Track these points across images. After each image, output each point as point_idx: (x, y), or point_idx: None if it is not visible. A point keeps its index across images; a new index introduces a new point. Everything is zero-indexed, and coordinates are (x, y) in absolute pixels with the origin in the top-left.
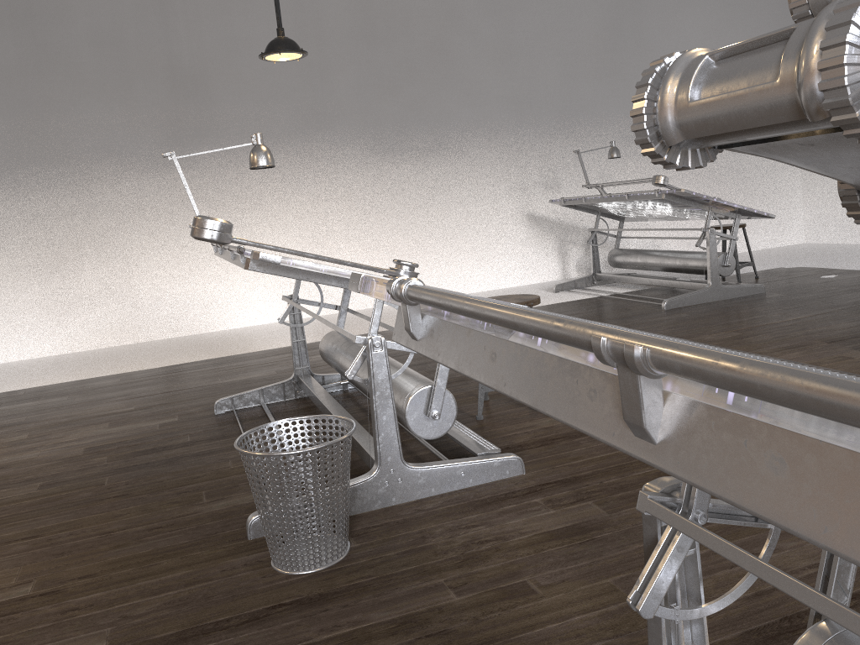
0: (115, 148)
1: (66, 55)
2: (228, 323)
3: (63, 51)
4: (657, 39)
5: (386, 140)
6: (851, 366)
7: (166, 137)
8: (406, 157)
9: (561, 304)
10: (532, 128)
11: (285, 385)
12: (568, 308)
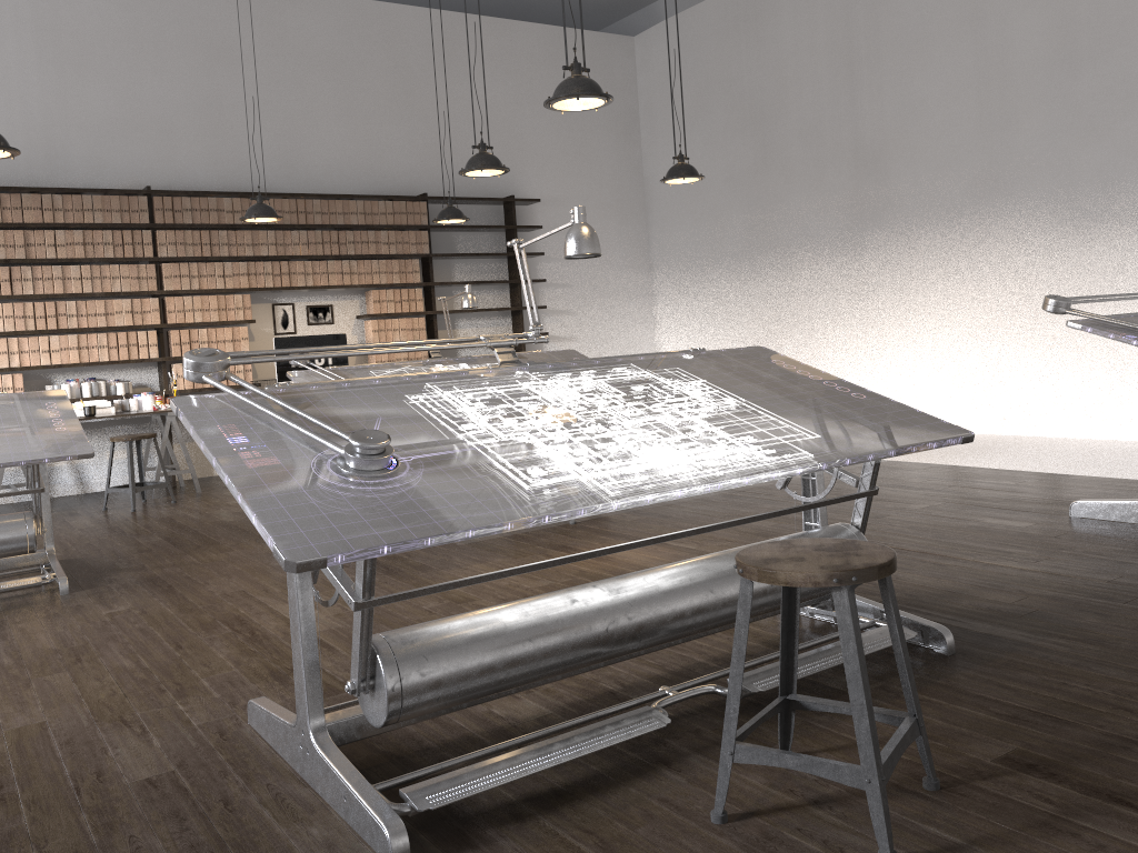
0: (810, 234)
1: (782, 150)
2: None
3: (780, 147)
4: None
5: (1084, 204)
6: None
7: (848, 220)
8: (1112, 227)
9: (1108, 480)
10: None
11: None
12: (1069, 486)
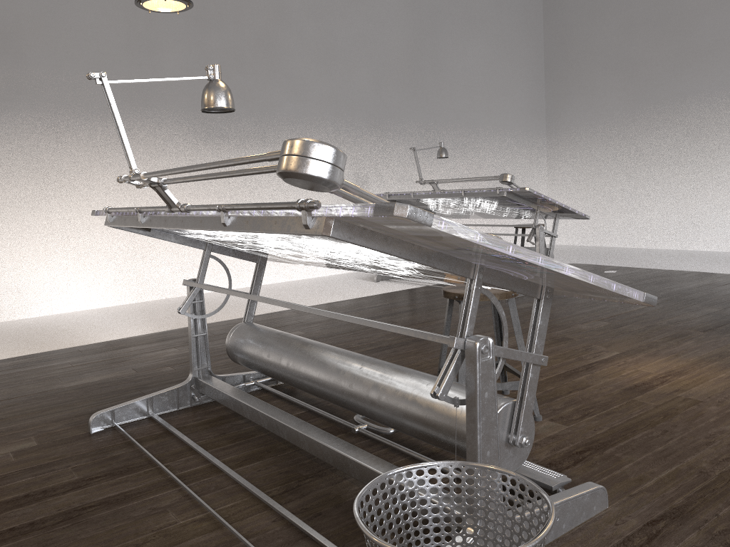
0: None
1: None
2: (30, 311)
3: None
4: (448, 62)
5: (213, 125)
6: None
7: None
8: (231, 144)
9: (396, 293)
10: (347, 128)
11: (180, 391)
12: (408, 297)
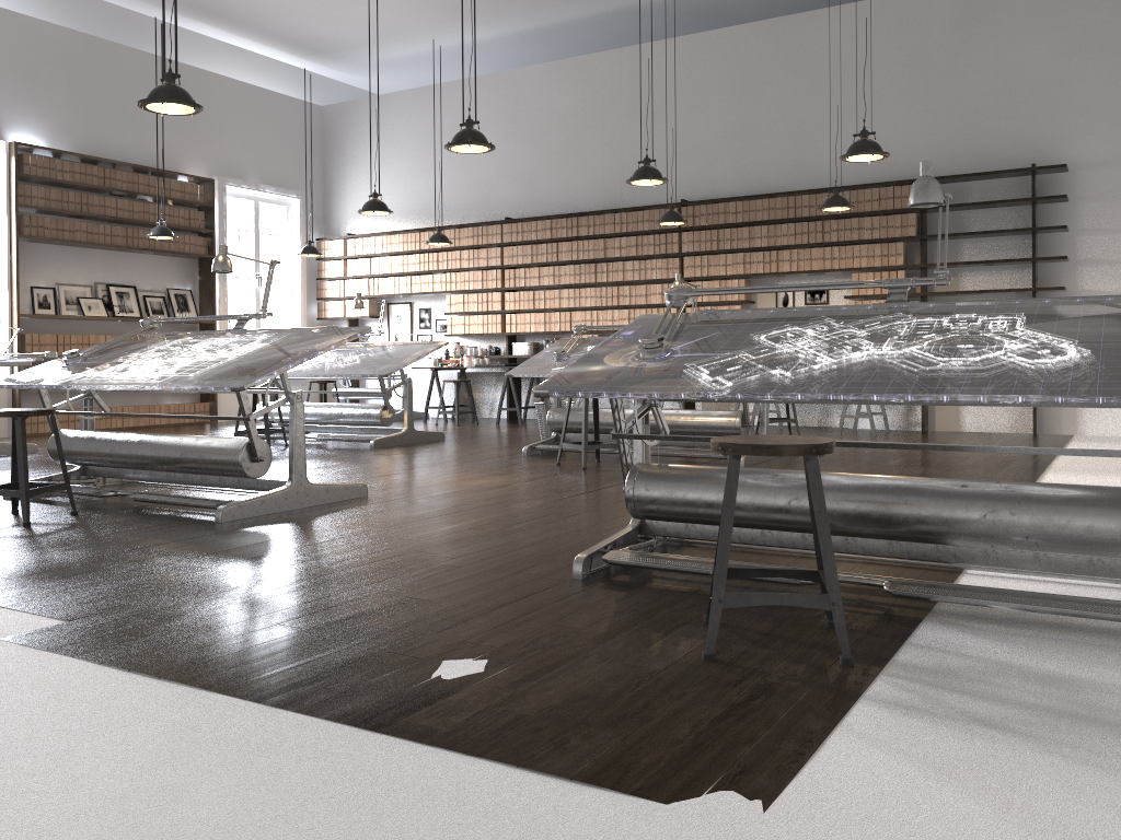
0: None
1: None
2: None
3: None
4: None
5: None
6: (386, 488)
7: None
8: None
9: None
10: None
11: None
12: None
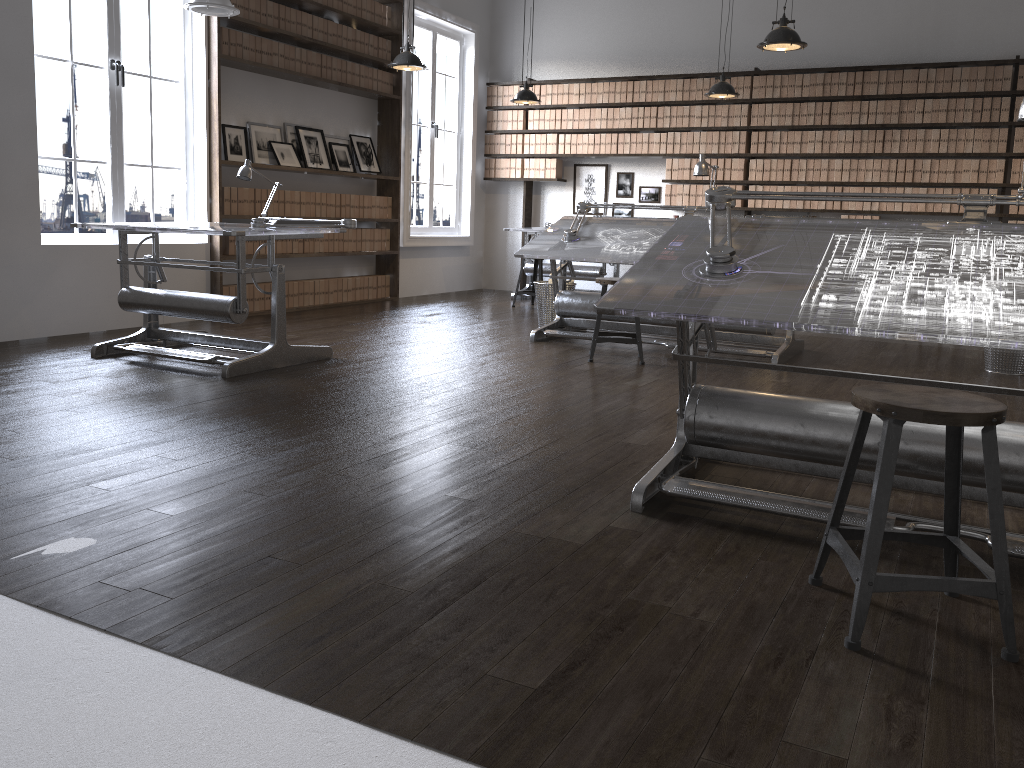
0: None
1: None
2: None
3: None
4: None
5: None
6: None
7: None
8: None
9: None
10: None
11: None
12: None
